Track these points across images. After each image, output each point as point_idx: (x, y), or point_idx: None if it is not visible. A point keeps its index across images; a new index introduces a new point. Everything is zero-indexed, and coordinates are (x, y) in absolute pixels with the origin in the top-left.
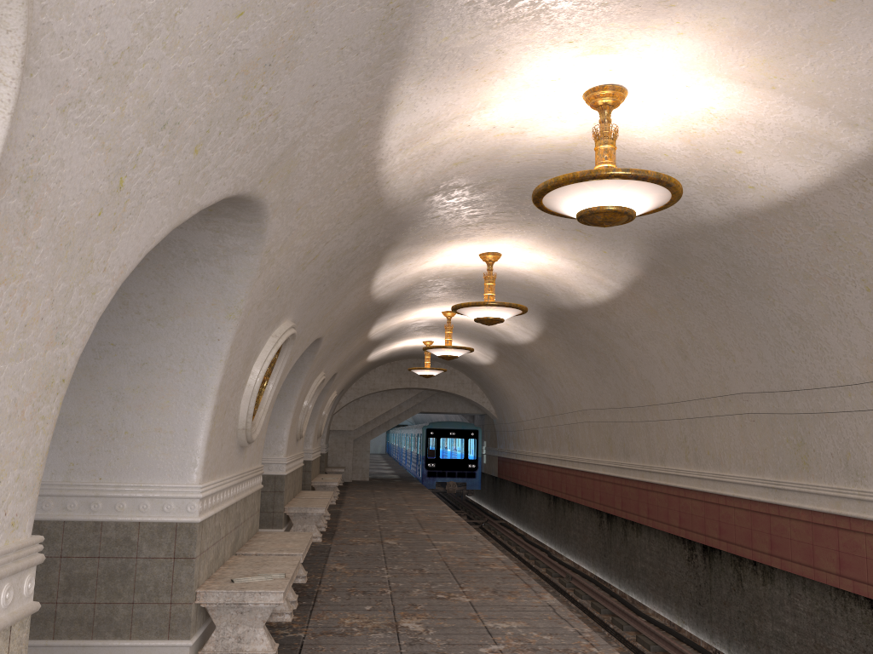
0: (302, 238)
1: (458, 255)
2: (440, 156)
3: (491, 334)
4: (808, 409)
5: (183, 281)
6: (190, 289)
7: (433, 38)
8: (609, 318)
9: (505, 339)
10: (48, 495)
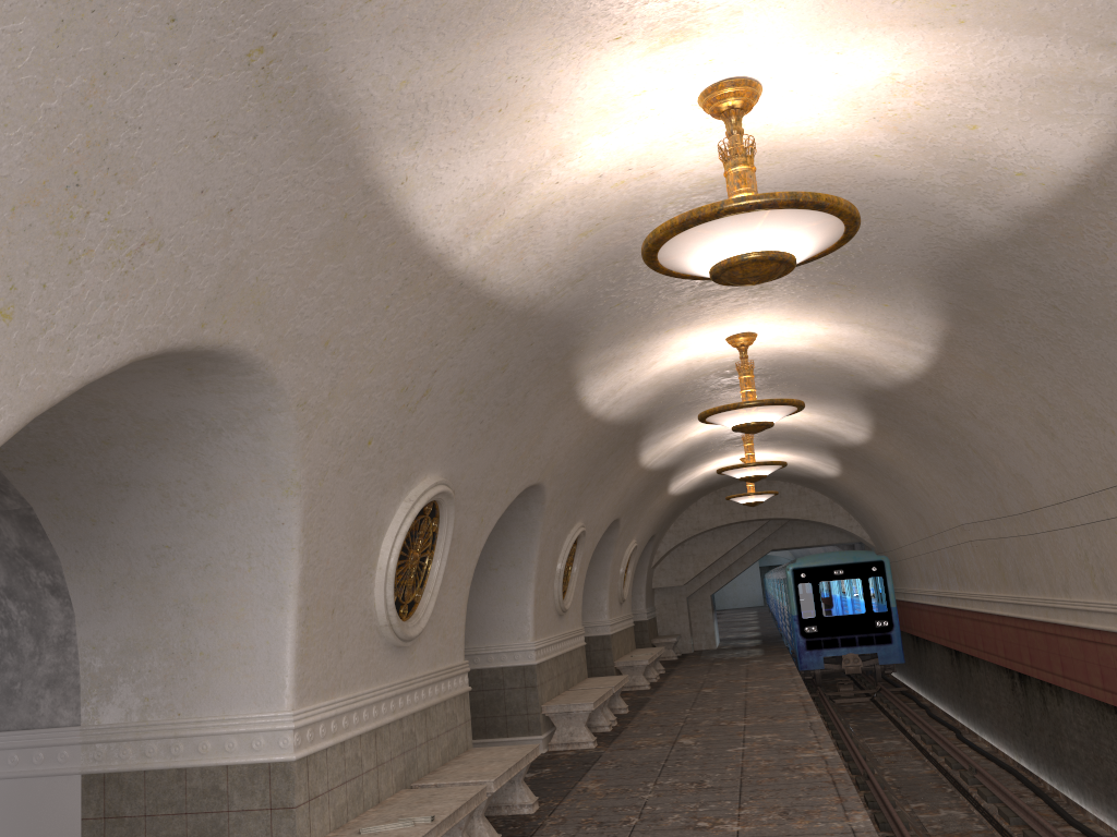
0: (370, 375)
1: (695, 345)
2: (546, 230)
3: (817, 436)
4: None
5: (217, 458)
6: (230, 467)
7: (381, 87)
8: (940, 393)
9: (837, 440)
10: (123, 740)
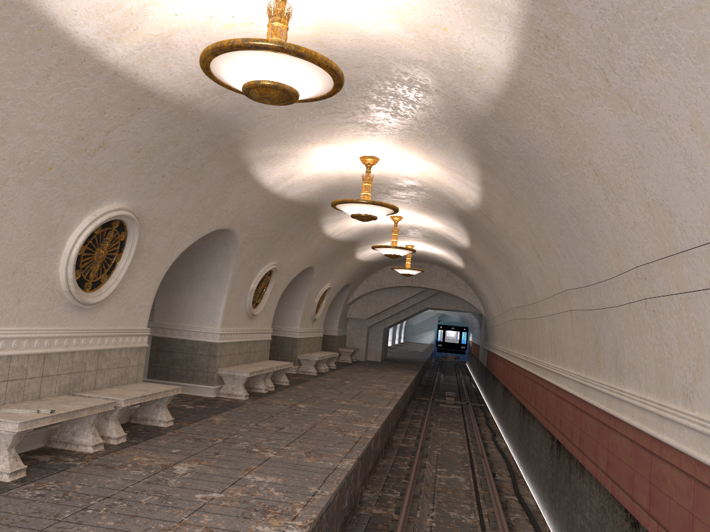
0: (43, 122)
1: (339, 158)
2: (181, 49)
3: (445, 238)
4: (597, 305)
5: None
6: None
7: None
8: (491, 219)
9: (456, 243)
10: None
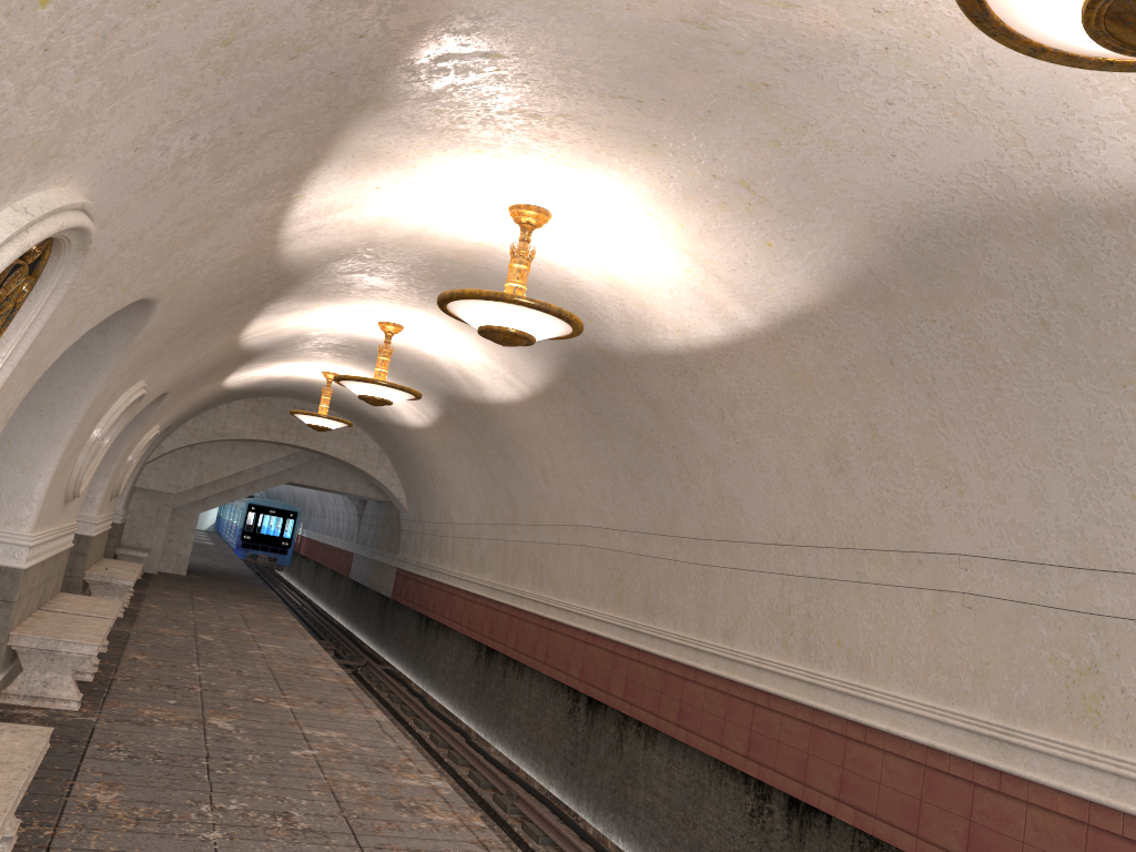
0: None
1: (472, 196)
2: None
3: (446, 378)
4: (1130, 611)
5: None
6: None
7: None
8: (697, 379)
9: (467, 390)
10: None
